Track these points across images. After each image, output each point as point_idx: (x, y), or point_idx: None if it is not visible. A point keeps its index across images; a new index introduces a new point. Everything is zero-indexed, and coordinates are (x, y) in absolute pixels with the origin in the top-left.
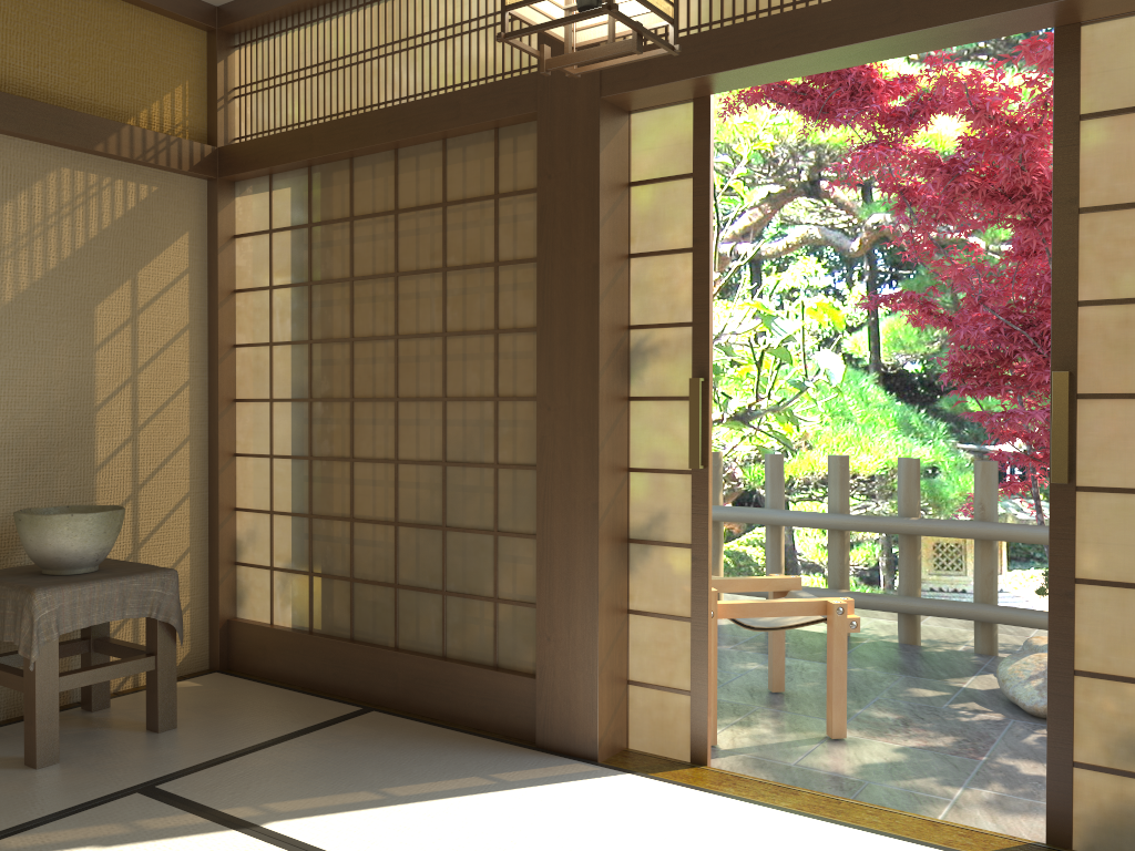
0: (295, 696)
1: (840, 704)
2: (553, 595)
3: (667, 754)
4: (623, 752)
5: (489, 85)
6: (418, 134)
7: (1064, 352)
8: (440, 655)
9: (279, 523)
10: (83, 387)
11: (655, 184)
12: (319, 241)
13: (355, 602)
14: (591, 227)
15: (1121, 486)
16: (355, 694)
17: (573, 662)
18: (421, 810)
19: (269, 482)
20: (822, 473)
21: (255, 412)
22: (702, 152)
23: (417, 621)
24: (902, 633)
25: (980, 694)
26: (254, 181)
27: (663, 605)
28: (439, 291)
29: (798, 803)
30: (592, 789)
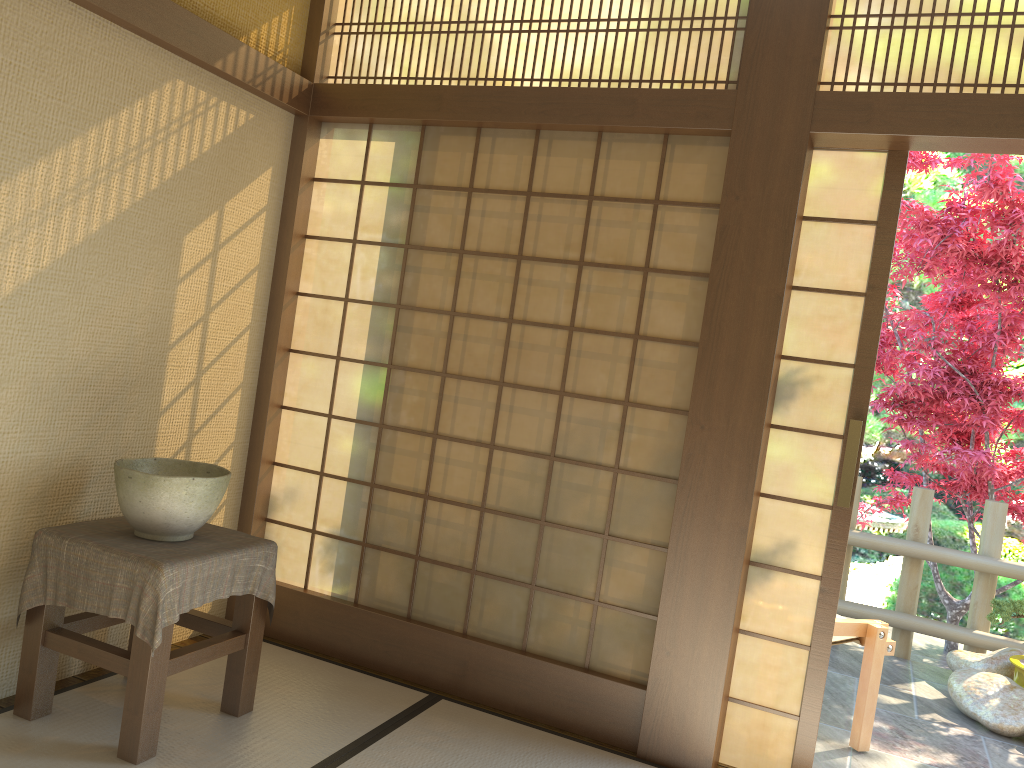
0: (346, 673)
1: (869, 719)
2: (680, 611)
3: None
4: (720, 767)
5: (676, 92)
6: (579, 123)
7: None
8: (518, 648)
9: (330, 486)
10: (162, 322)
11: (831, 223)
12: (425, 204)
13: (417, 580)
14: (780, 257)
15: None
16: (410, 675)
17: (694, 679)
18: None
19: (324, 442)
20: None
21: (314, 367)
22: (891, 203)
23: (494, 610)
24: None
25: (933, 704)
26: (348, 126)
27: (779, 630)
28: (571, 284)
29: None
30: None
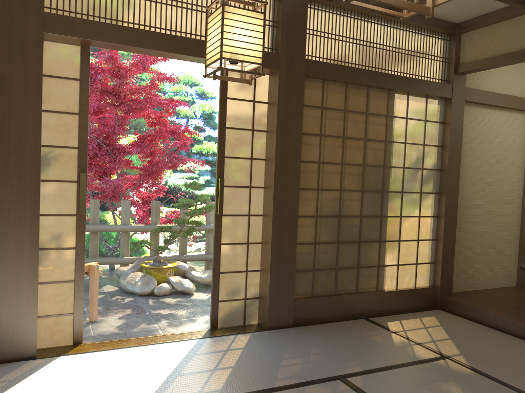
0: None
1: (96, 306)
2: (7, 282)
3: (60, 344)
4: (39, 351)
5: None
6: None
7: (221, 172)
8: None
9: None
10: None
11: (58, 79)
12: None
13: None
14: (37, 96)
15: (233, 214)
16: None
17: (21, 313)
18: None
19: None
20: None
21: None
22: (85, 71)
23: None
24: None
25: (115, 292)
26: None
27: (59, 277)
28: None
29: (135, 343)
30: (57, 367)
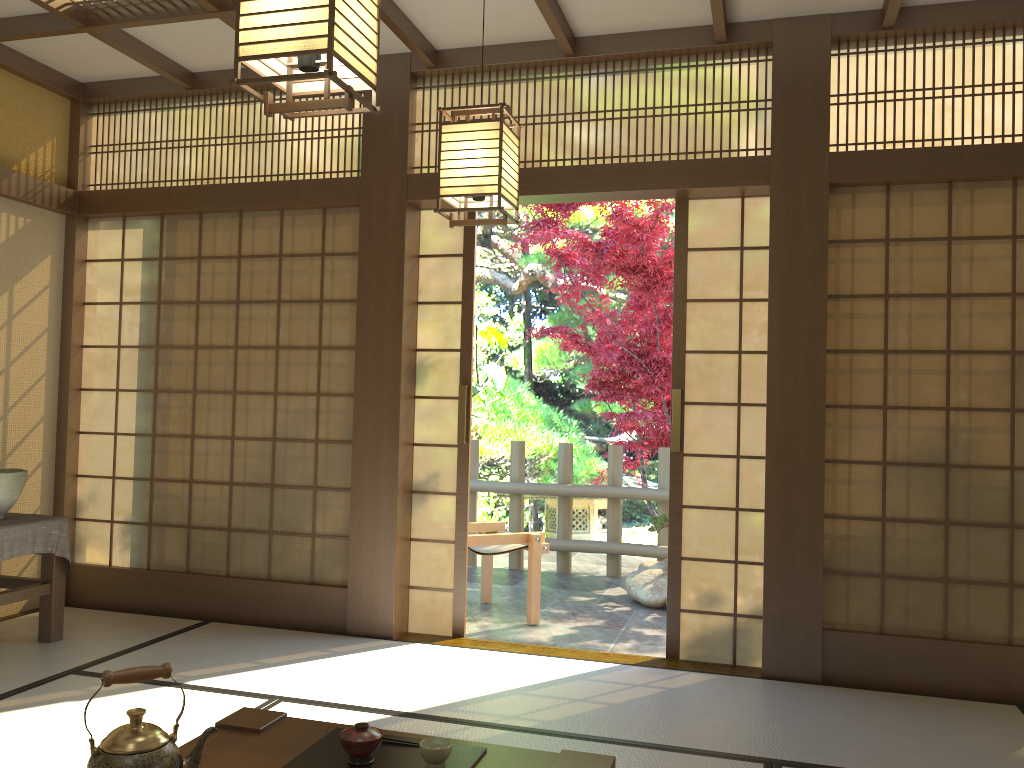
0: (142, 617)
1: (536, 601)
2: (363, 529)
3: (436, 632)
4: (406, 634)
5: (323, 180)
6: (264, 205)
7: (678, 378)
8: (266, 578)
9: (121, 486)
10: None
11: (437, 258)
12: (169, 271)
13: (191, 543)
14: (398, 284)
15: (706, 453)
16: (191, 612)
17: (376, 573)
18: (291, 668)
19: (113, 454)
20: (488, 457)
21: (101, 399)
22: (469, 241)
23: (246, 554)
24: (560, 565)
25: (615, 597)
26: (108, 219)
27: (435, 534)
28: (274, 317)
29: (526, 650)
30: (397, 651)
